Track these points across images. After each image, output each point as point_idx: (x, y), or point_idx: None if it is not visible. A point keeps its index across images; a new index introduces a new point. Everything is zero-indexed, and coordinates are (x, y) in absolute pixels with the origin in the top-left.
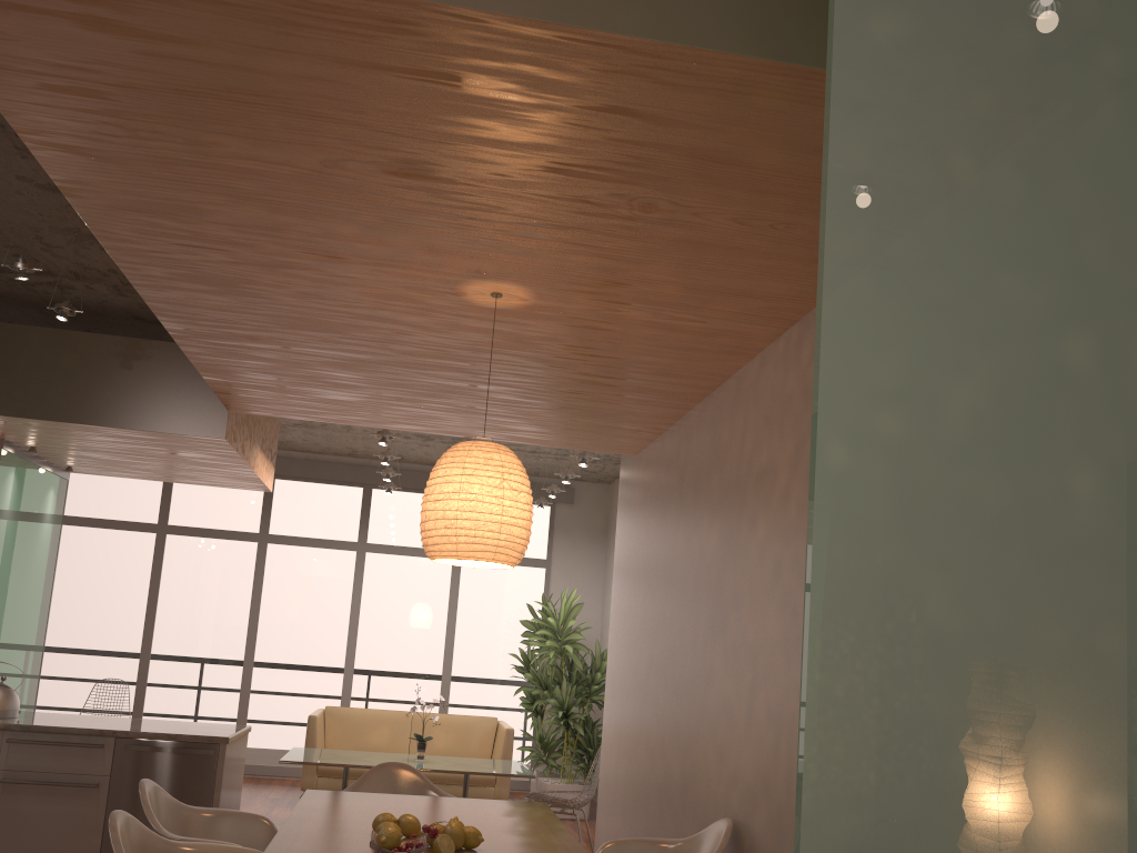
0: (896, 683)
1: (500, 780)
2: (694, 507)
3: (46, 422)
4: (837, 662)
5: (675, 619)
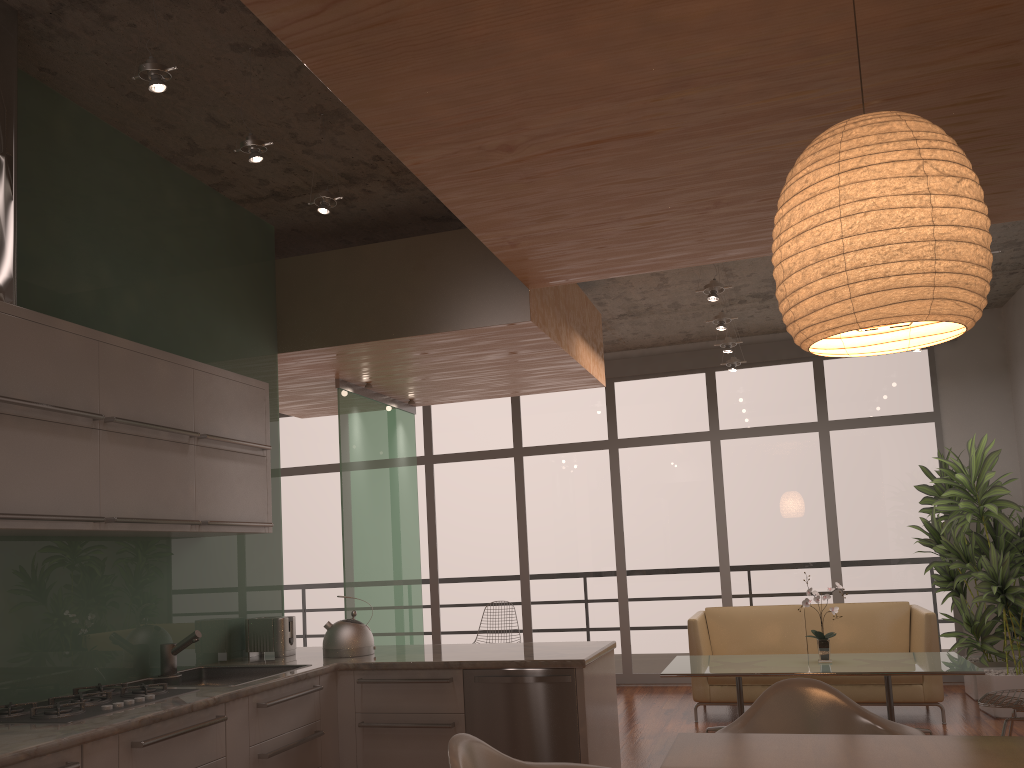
0: None
1: (928, 676)
2: None
3: (357, 346)
4: None
5: None
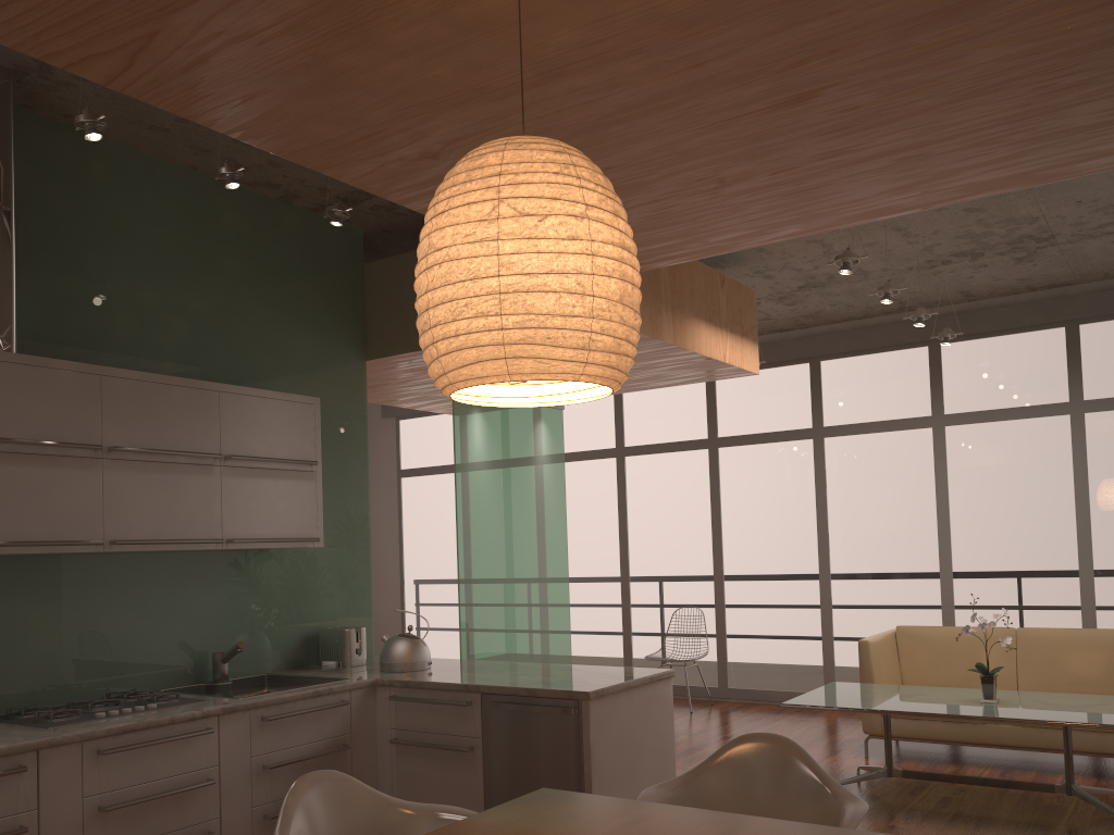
0: None
1: None
2: None
3: None
4: None
5: None
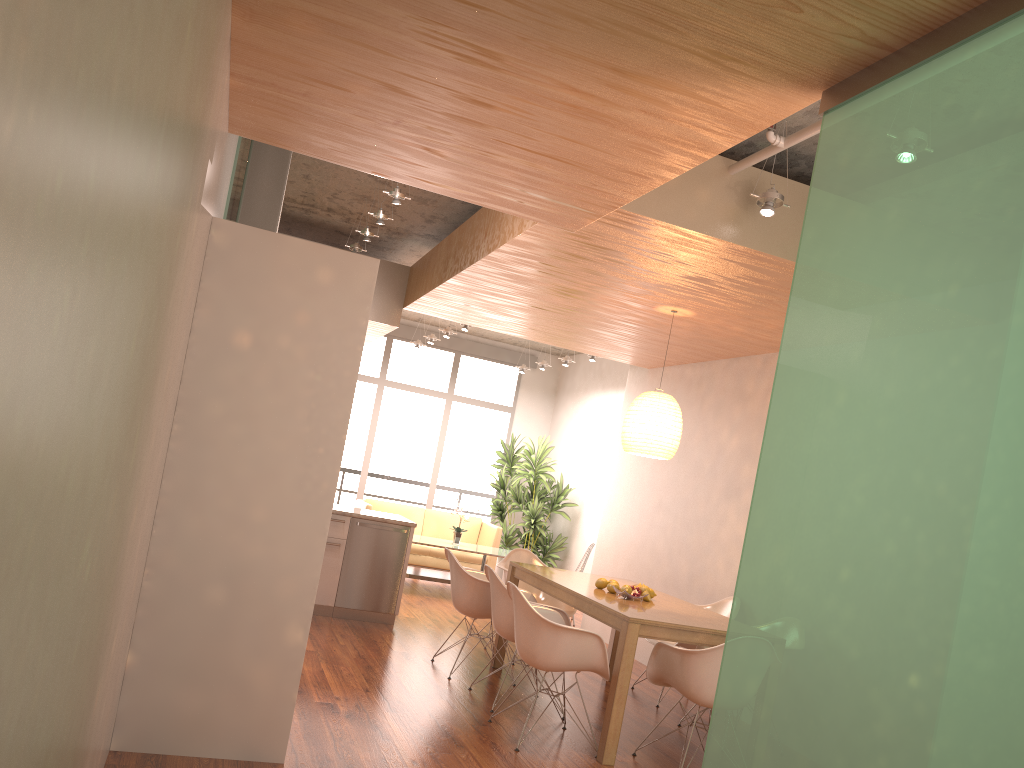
0: None
1: (489, 561)
2: (714, 420)
3: None
4: None
5: (689, 482)
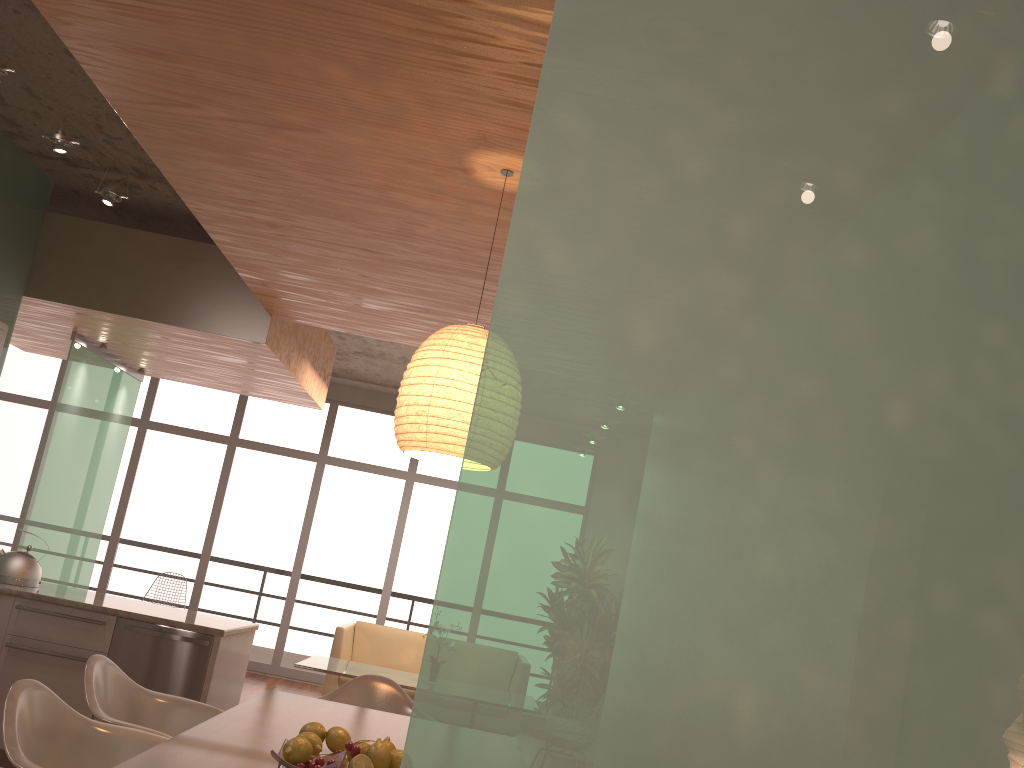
0: (904, 328)
1: None
2: None
3: (104, 314)
4: (651, 211)
5: None
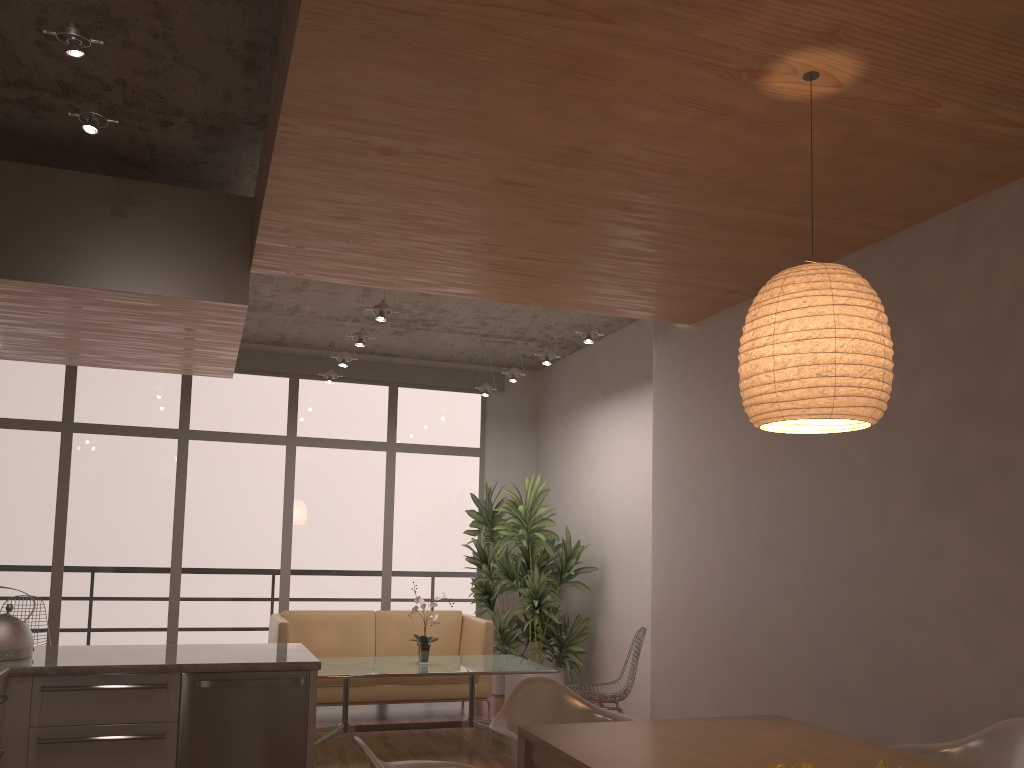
0: None
1: (482, 675)
2: None
3: (17, 283)
4: None
5: (826, 495)
